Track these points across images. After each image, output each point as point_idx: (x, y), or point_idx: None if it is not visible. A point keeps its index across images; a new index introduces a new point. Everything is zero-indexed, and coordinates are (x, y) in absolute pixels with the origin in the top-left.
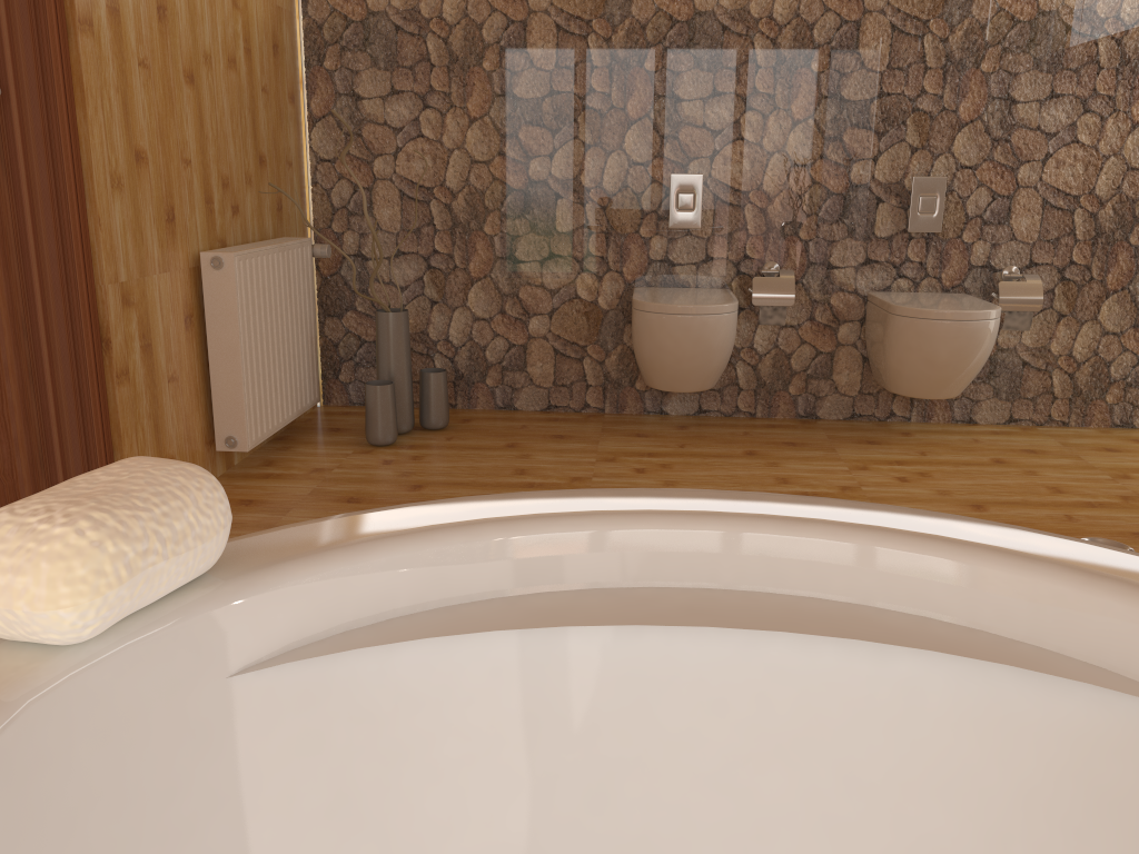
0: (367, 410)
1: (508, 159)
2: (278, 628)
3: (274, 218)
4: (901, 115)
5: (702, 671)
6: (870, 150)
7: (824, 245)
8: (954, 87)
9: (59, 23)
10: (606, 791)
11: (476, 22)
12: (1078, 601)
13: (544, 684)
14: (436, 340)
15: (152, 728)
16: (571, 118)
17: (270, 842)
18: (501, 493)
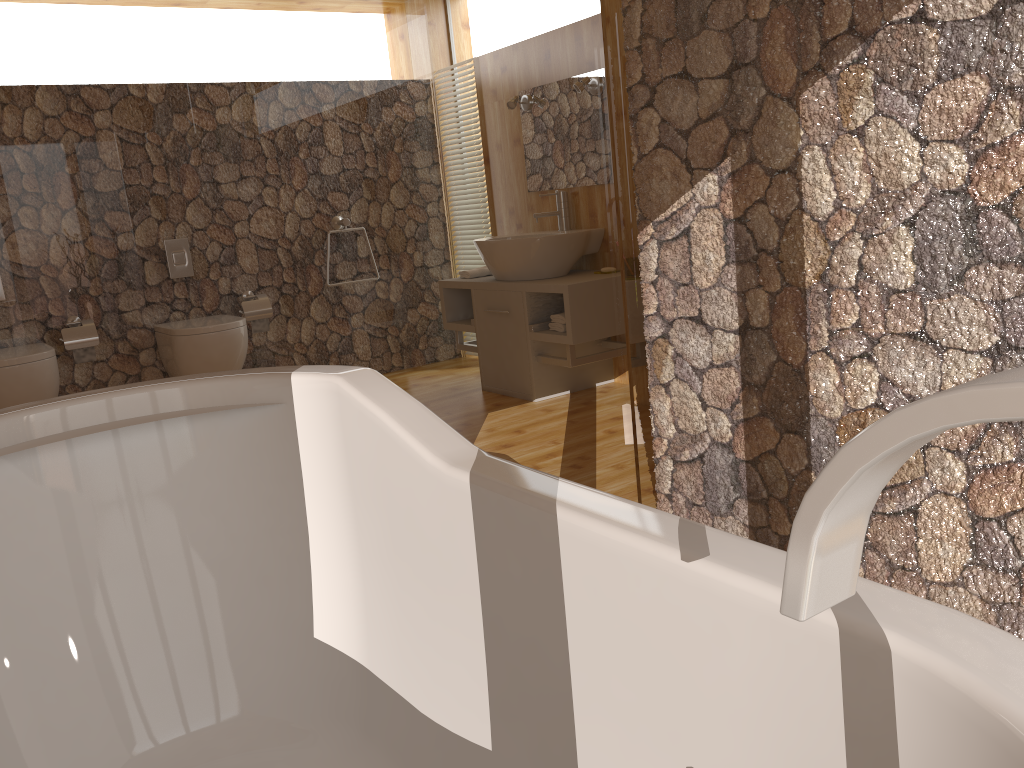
0: None
1: None
2: None
3: None
4: (144, 199)
5: (104, 459)
6: (128, 225)
7: (112, 297)
8: (176, 177)
9: None
10: (74, 522)
11: None
12: (233, 384)
13: (34, 482)
14: None
15: None
16: None
17: None
18: None
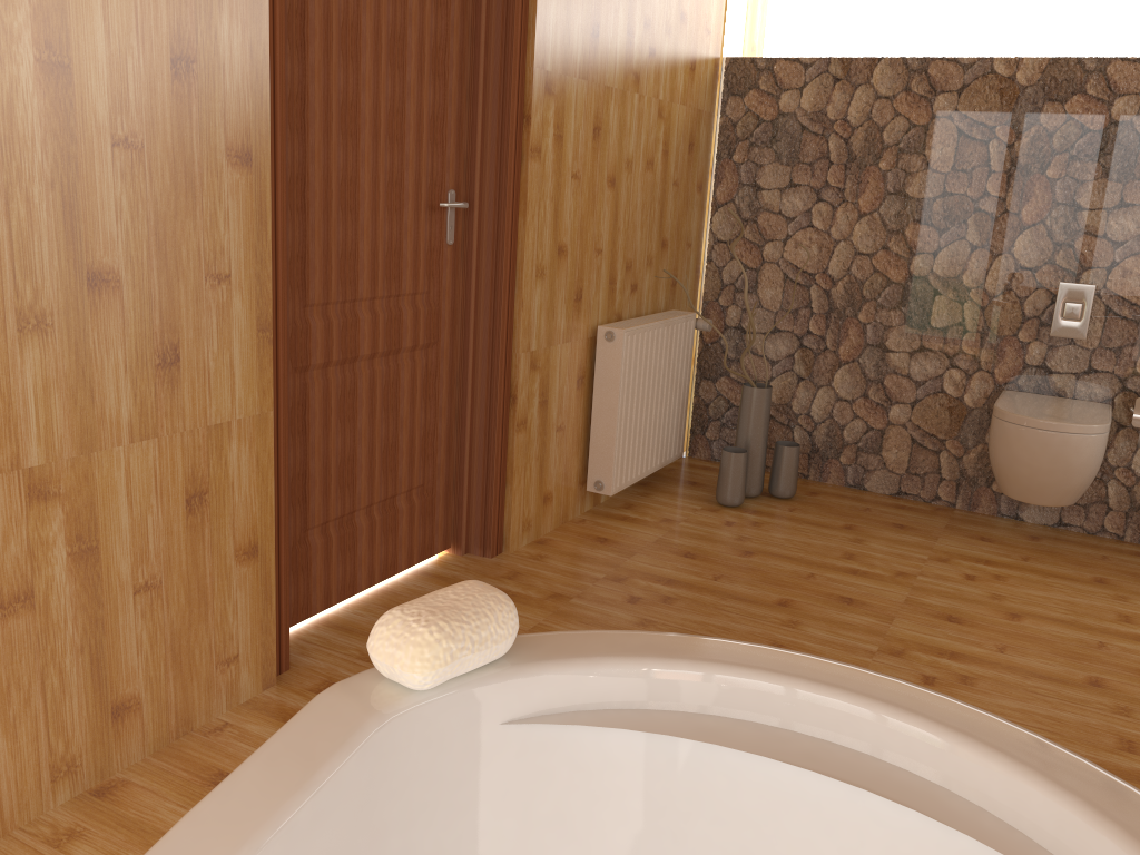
0: (720, 473)
1: (891, 254)
2: (534, 700)
3: (667, 293)
4: None
5: (820, 800)
6: None
7: None
8: None
9: (516, 152)
10: None
11: (878, 126)
12: (1086, 831)
13: (706, 777)
14: (797, 414)
15: (453, 744)
16: (959, 220)
17: (511, 829)
18: (823, 574)
